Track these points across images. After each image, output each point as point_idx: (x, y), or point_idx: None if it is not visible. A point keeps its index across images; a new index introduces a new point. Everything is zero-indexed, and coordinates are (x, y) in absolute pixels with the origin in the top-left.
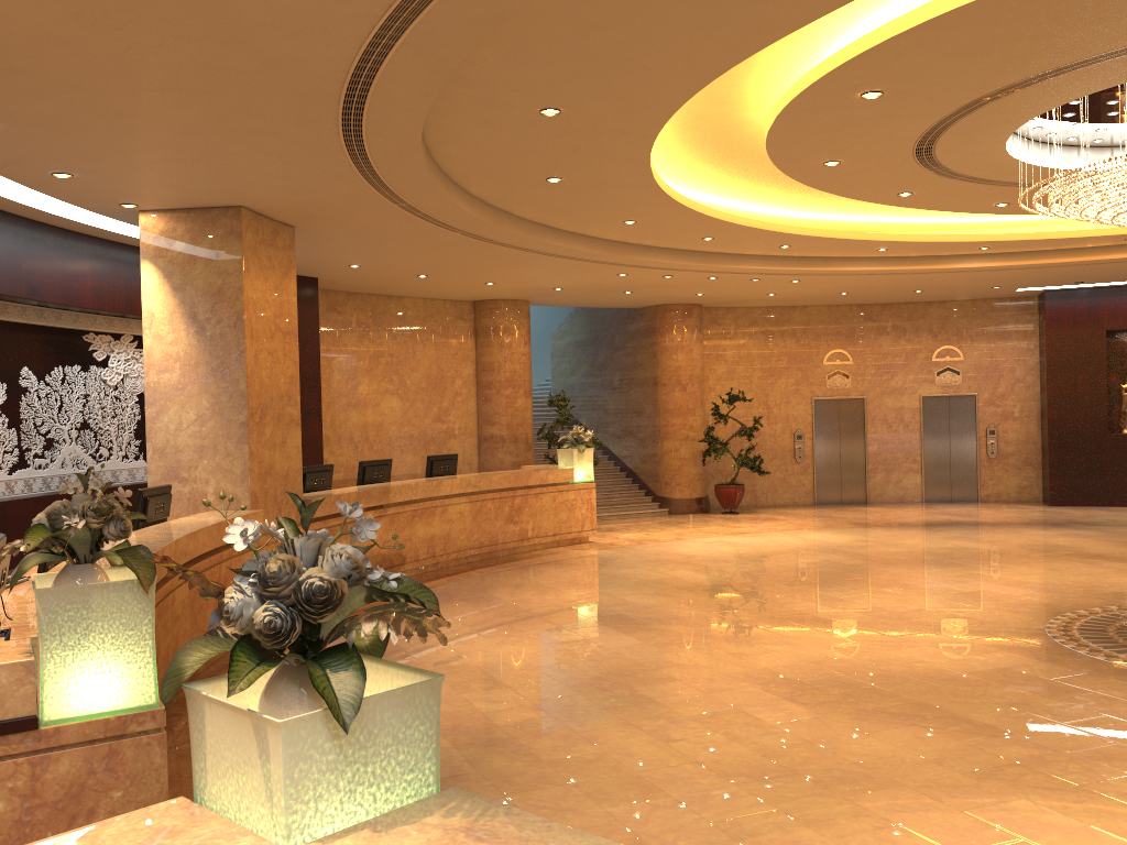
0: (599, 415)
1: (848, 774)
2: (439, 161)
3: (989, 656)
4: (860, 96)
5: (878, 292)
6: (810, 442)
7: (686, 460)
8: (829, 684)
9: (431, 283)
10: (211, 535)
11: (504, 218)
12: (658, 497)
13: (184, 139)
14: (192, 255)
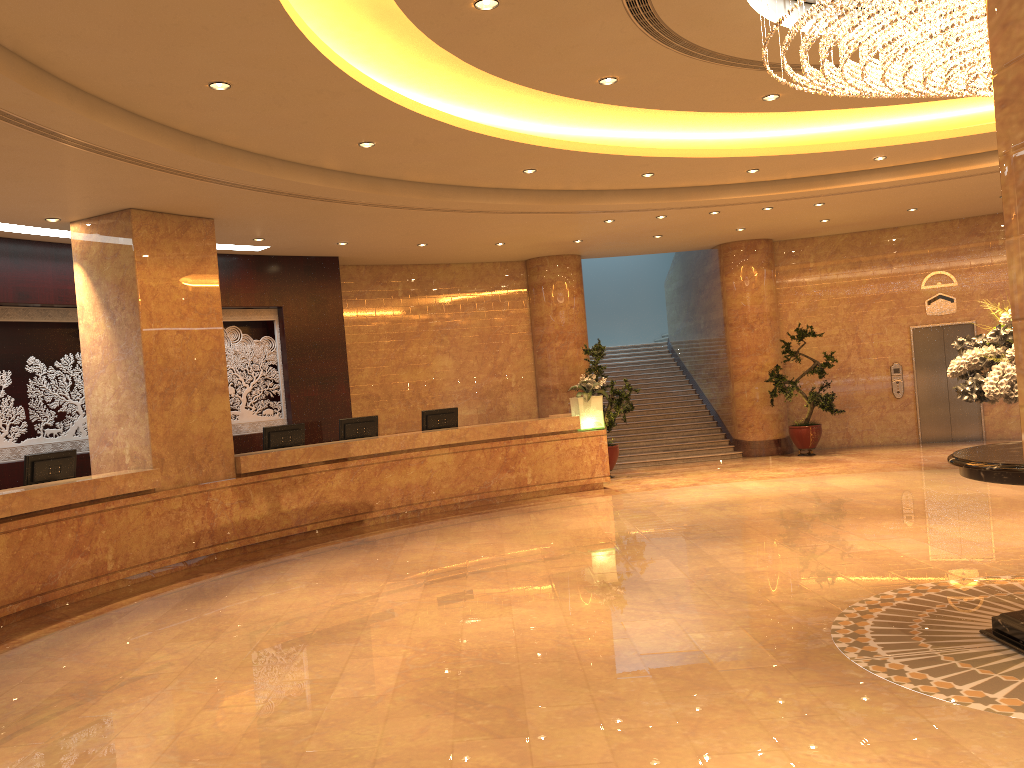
0: (695, 359)
1: (268, 765)
2: (233, 145)
3: (714, 634)
4: (478, 8)
5: (955, 203)
6: (910, 376)
7: (757, 401)
8: (476, 658)
9: (447, 249)
10: (63, 493)
11: (389, 185)
12: (733, 440)
13: None
14: (103, 255)
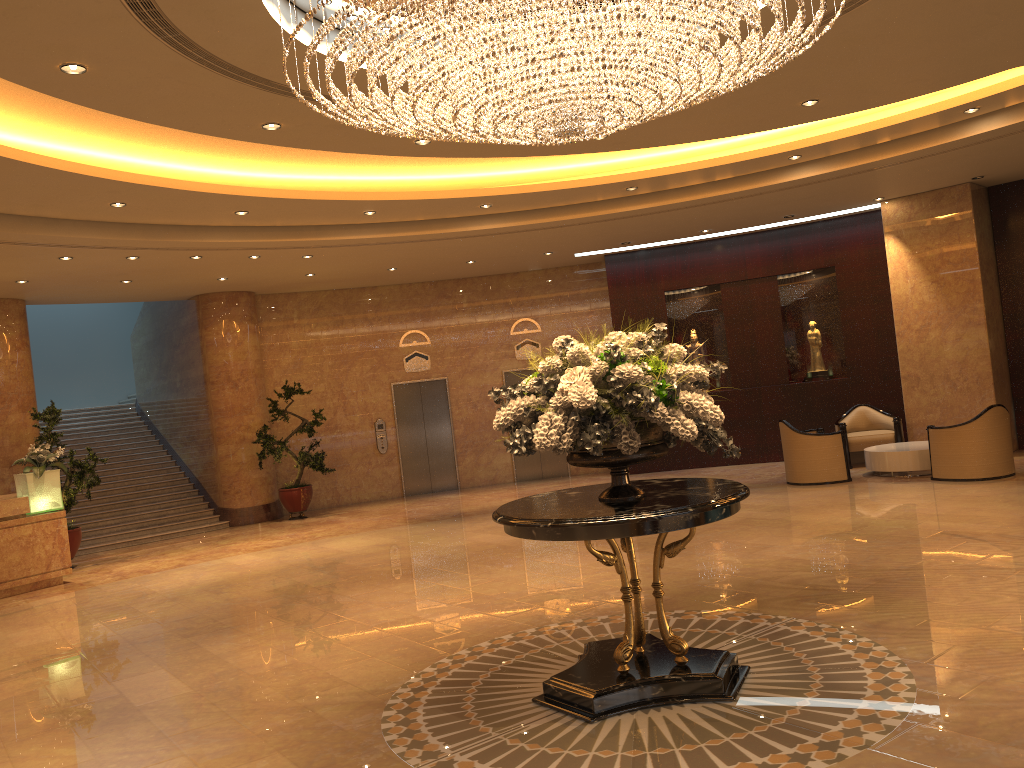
0: (170, 421)
1: None
2: None
3: None
4: None
5: (429, 265)
6: (393, 431)
7: (244, 464)
8: None
9: None
10: None
11: None
12: (219, 509)
13: None
14: None
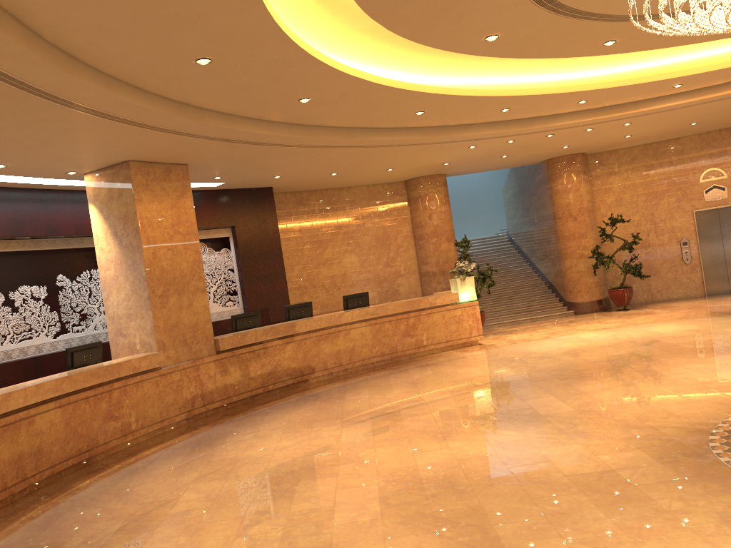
0: (530, 244)
1: None
2: (206, 107)
3: (618, 455)
4: None
5: (726, 116)
6: (695, 247)
7: (583, 273)
8: (436, 484)
9: (351, 176)
10: (97, 374)
11: (317, 130)
12: (566, 302)
13: (8, 134)
14: (110, 196)
